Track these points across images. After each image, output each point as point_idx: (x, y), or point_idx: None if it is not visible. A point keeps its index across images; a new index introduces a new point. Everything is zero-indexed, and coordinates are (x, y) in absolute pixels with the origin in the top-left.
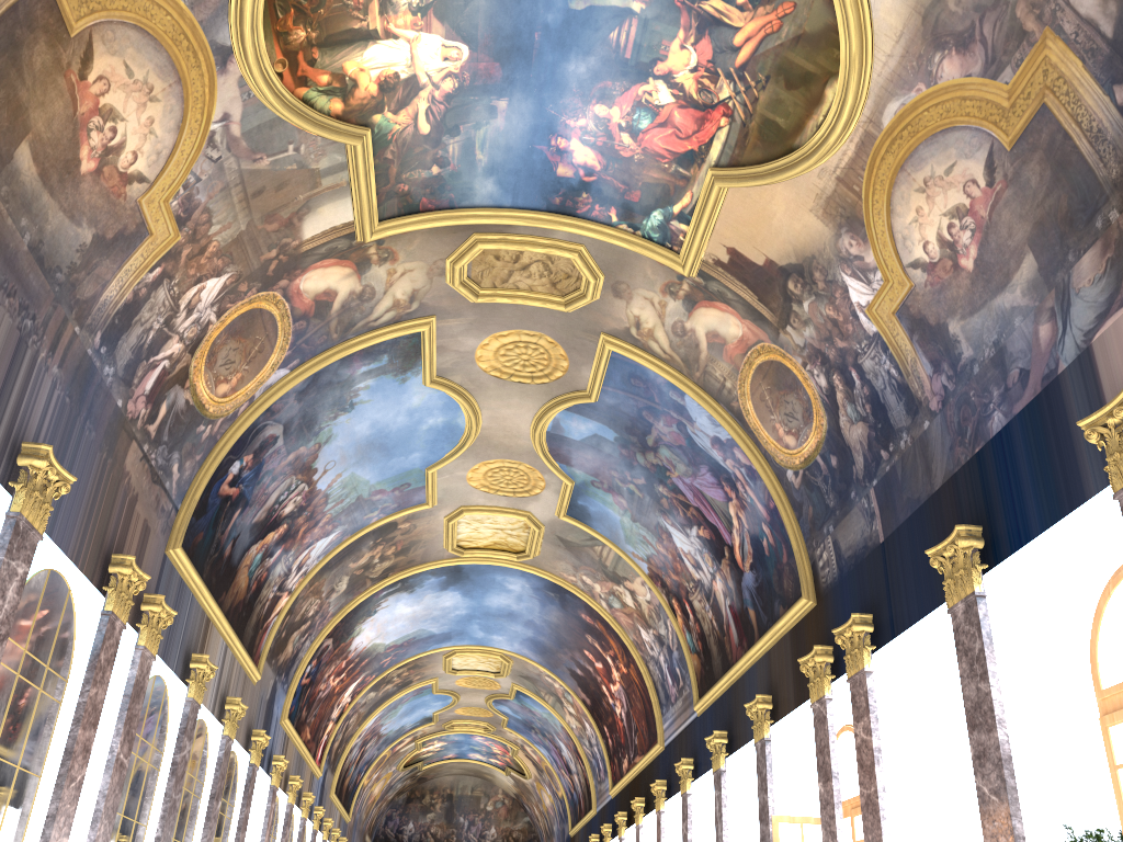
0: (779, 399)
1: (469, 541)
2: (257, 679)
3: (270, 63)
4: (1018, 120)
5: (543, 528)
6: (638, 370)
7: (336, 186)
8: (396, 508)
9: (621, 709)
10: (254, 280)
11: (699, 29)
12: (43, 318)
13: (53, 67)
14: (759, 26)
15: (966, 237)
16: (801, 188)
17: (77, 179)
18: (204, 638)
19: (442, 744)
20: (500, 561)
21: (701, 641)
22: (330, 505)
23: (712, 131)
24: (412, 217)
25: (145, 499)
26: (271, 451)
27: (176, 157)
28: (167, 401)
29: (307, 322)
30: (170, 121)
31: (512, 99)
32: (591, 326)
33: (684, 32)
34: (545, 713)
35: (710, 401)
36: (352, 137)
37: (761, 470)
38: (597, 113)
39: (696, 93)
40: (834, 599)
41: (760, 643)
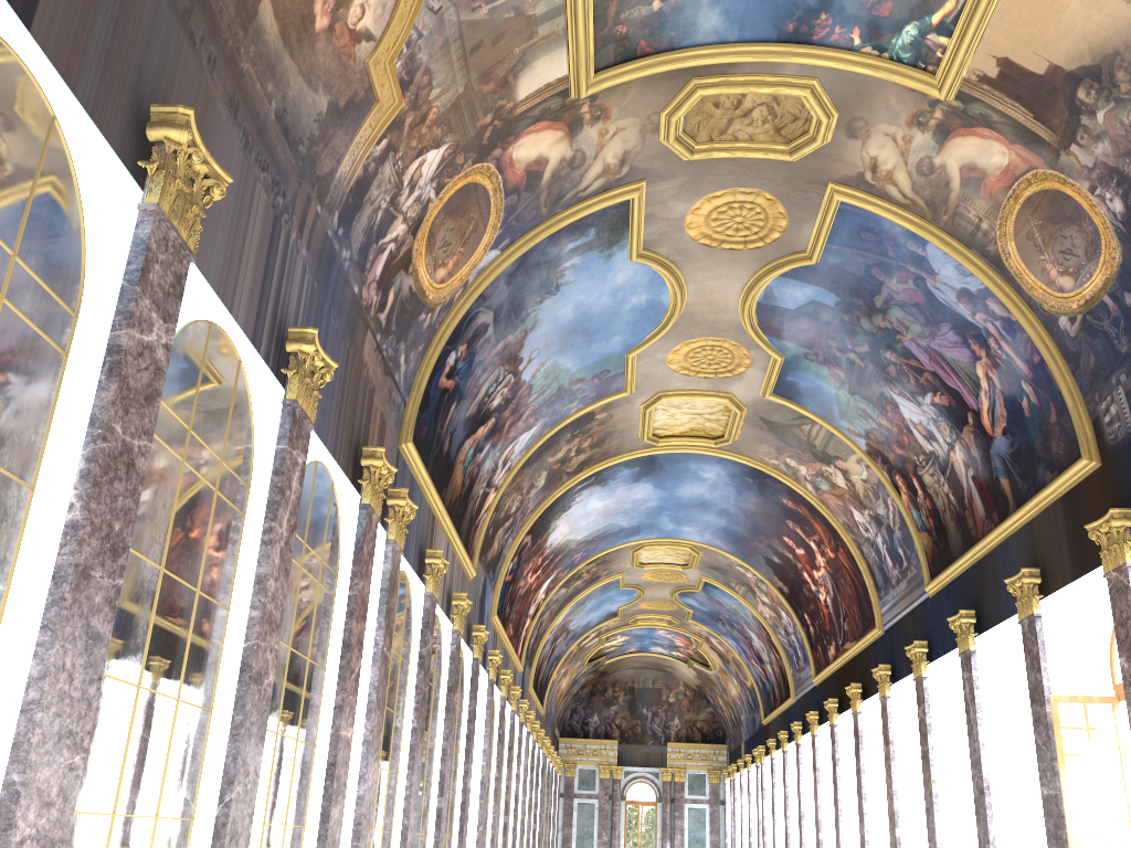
0: (1053, 235)
1: (665, 428)
2: (472, 575)
3: None
4: None
5: (745, 410)
6: (871, 221)
7: (551, 35)
8: (594, 397)
9: (826, 596)
10: (470, 150)
11: None
12: (291, 196)
13: None
14: None
15: None
16: None
17: (312, 38)
18: (431, 535)
19: (624, 639)
20: (696, 449)
21: (932, 518)
22: (533, 397)
23: None
24: (629, 65)
25: (380, 392)
26: (482, 340)
27: (399, 9)
28: (393, 288)
29: (518, 197)
30: None
31: None
32: (818, 175)
33: None
34: (735, 603)
35: (959, 248)
36: None
37: (1024, 321)
38: None
39: None
40: (1128, 456)
41: (1019, 513)
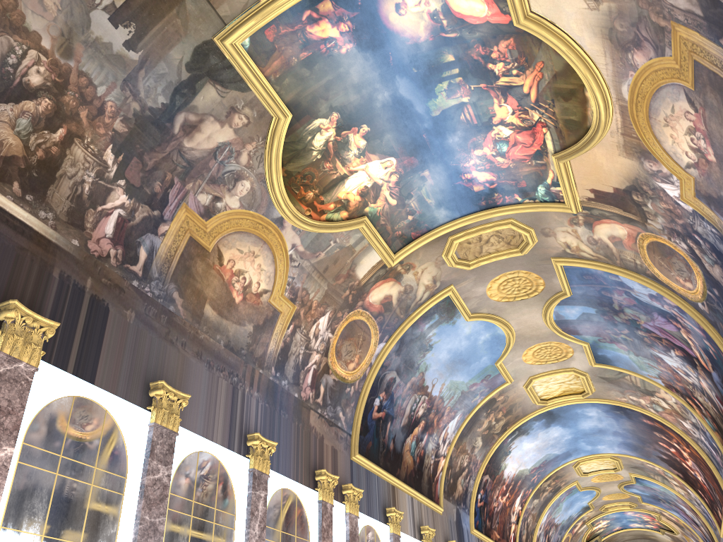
0: (669, 262)
1: (547, 394)
2: (441, 511)
3: (301, 214)
4: (687, 72)
5: (587, 375)
6: (584, 270)
7: (363, 248)
8: (489, 390)
9: (700, 477)
10: (344, 308)
11: (502, 94)
12: (242, 373)
13: (207, 268)
14: (532, 79)
15: (702, 143)
16: (606, 145)
17: (235, 306)
18: (393, 497)
19: (607, 522)
20: (573, 401)
21: (714, 423)
22: (446, 402)
23: (541, 136)
24: (410, 244)
25: (328, 436)
26: (394, 386)
27: (278, 274)
28: (322, 384)
29: (383, 316)
30: (268, 260)
31: (429, 168)
32: (543, 256)
33: (496, 99)
34: (661, 488)
35: (633, 275)
36: (358, 224)
37: (683, 307)
38: (477, 154)
39: (522, 123)
40: None
41: None
